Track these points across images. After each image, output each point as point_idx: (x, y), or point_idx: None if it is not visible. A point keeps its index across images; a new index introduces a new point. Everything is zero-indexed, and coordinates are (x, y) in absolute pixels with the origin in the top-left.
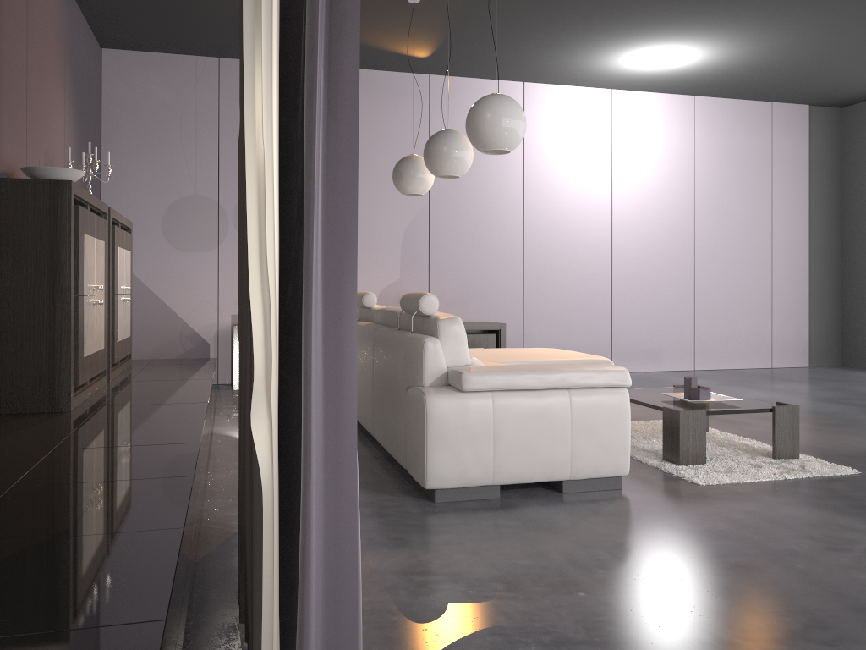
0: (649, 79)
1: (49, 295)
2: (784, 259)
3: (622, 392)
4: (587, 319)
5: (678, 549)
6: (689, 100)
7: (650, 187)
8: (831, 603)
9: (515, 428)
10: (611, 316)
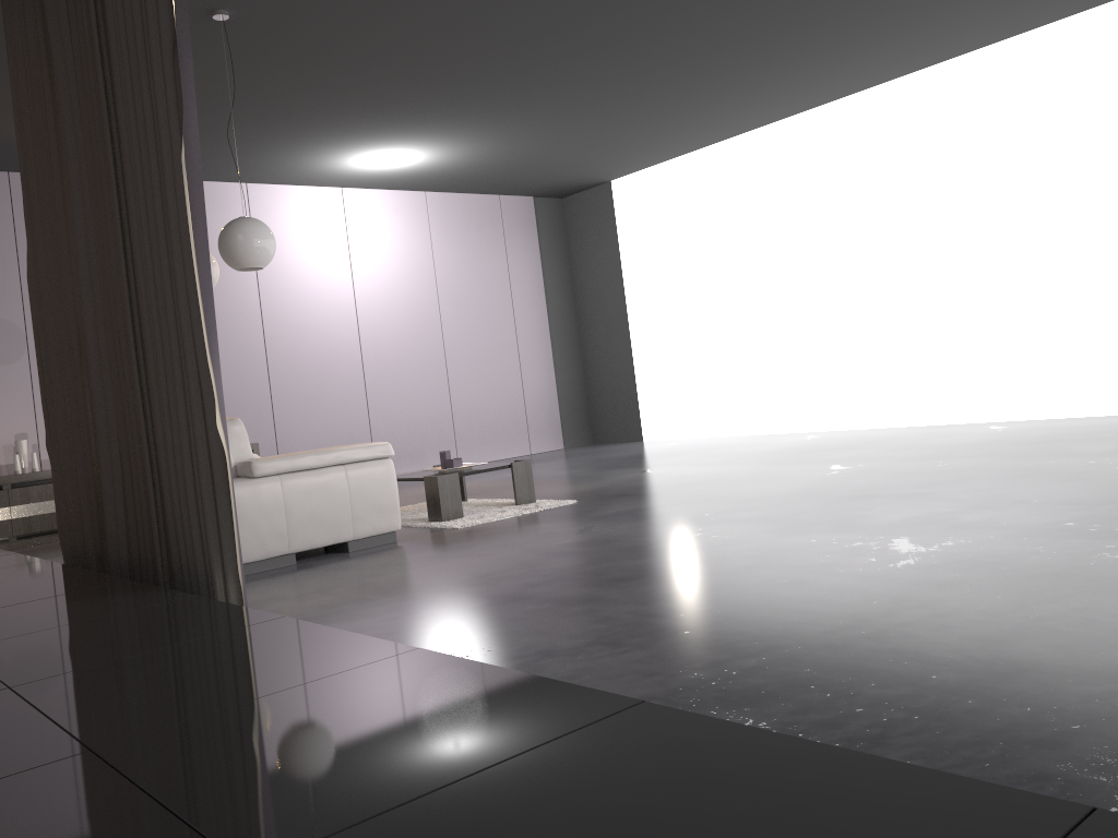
0: (378, 178)
1: None
2: (529, 347)
3: (388, 461)
4: (344, 429)
5: (441, 557)
6: (421, 196)
7: (393, 286)
8: (536, 555)
9: (303, 502)
10: (370, 422)
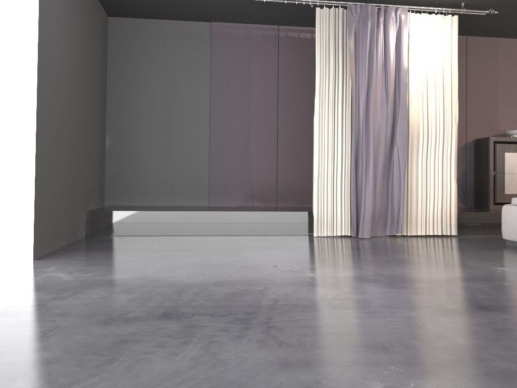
0: None
1: (485, 173)
2: None
3: None
4: None
5: (479, 254)
6: None
7: None
8: (440, 258)
9: None
10: None
